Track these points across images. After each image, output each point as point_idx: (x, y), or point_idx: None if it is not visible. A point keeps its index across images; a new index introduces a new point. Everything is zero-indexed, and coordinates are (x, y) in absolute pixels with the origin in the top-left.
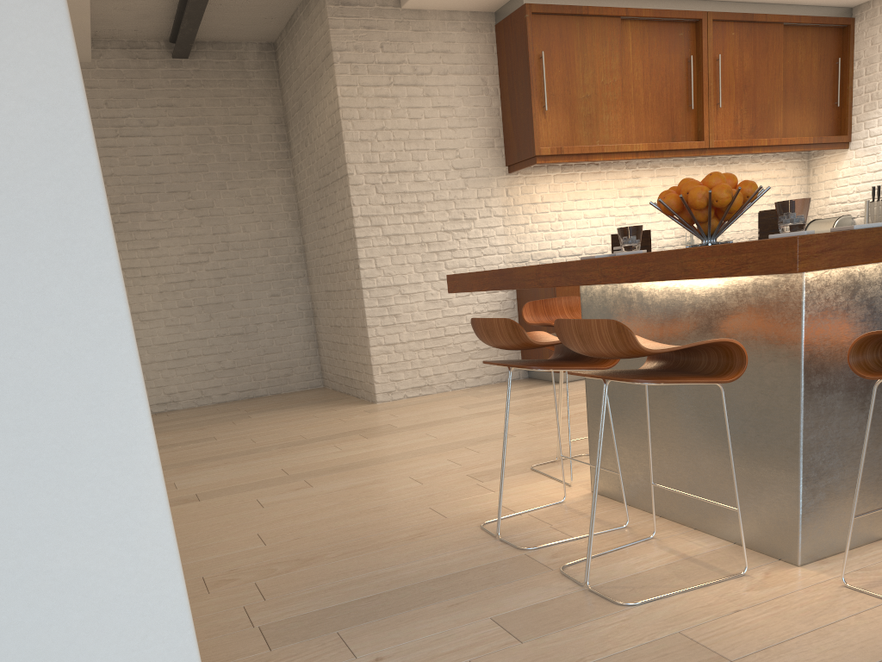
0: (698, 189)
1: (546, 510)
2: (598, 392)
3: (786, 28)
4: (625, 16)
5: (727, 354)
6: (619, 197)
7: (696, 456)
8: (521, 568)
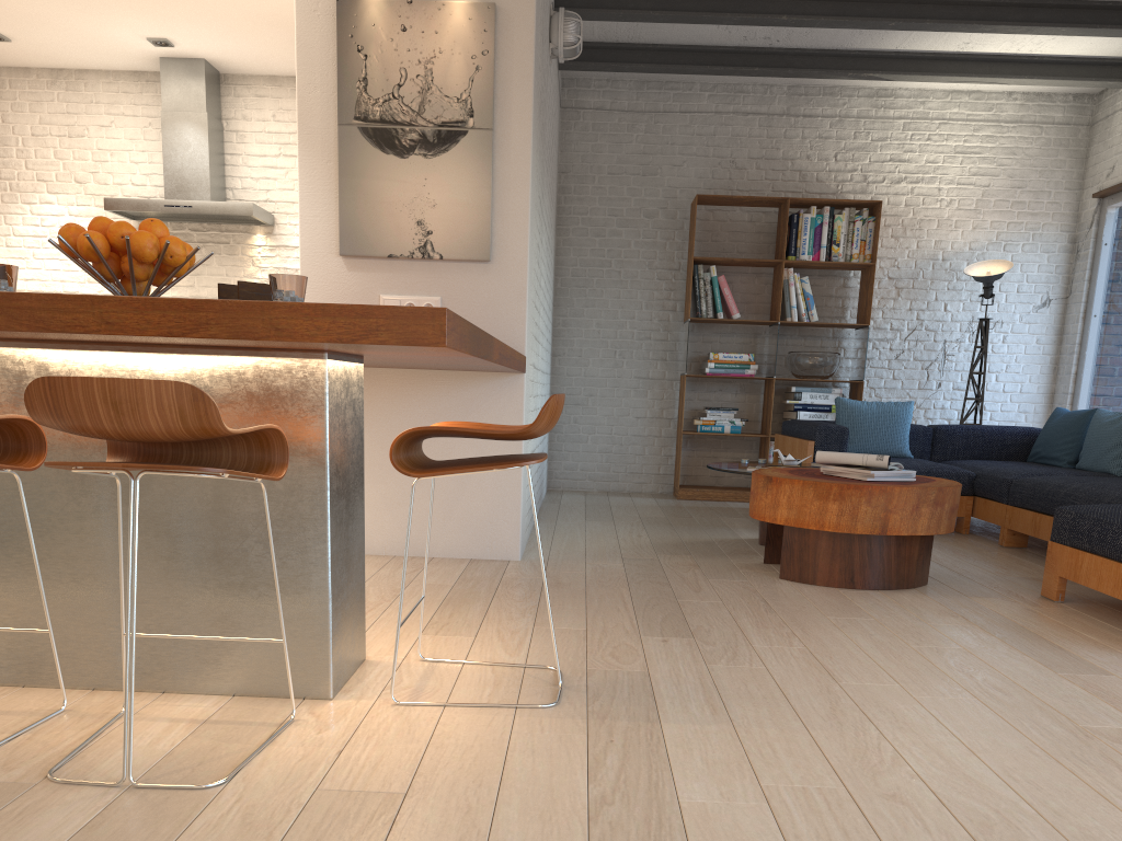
0: (148, 235)
1: None
2: None
3: None
4: None
5: (263, 447)
6: None
7: (164, 592)
8: None
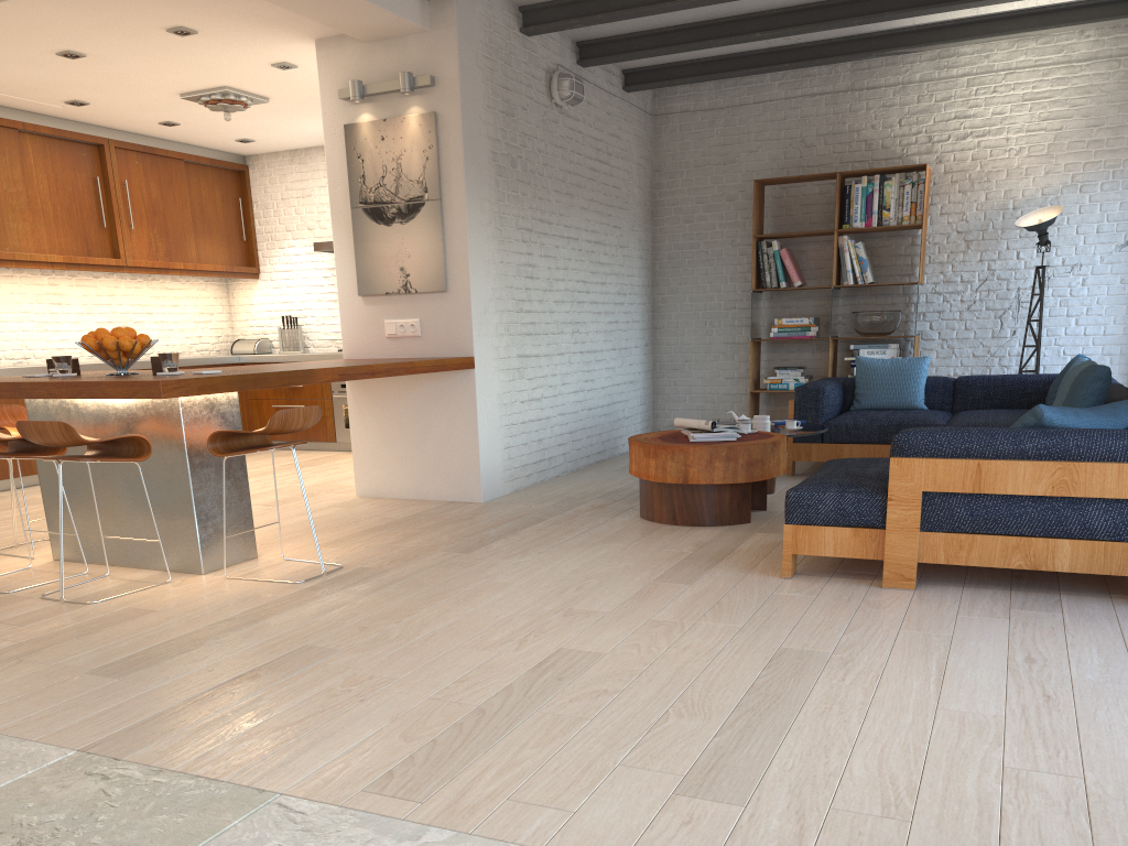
0: (110, 338)
1: (17, 573)
2: (50, 479)
3: (188, 164)
4: (23, 129)
5: (139, 444)
6: (38, 303)
7: (132, 516)
8: (9, 601)
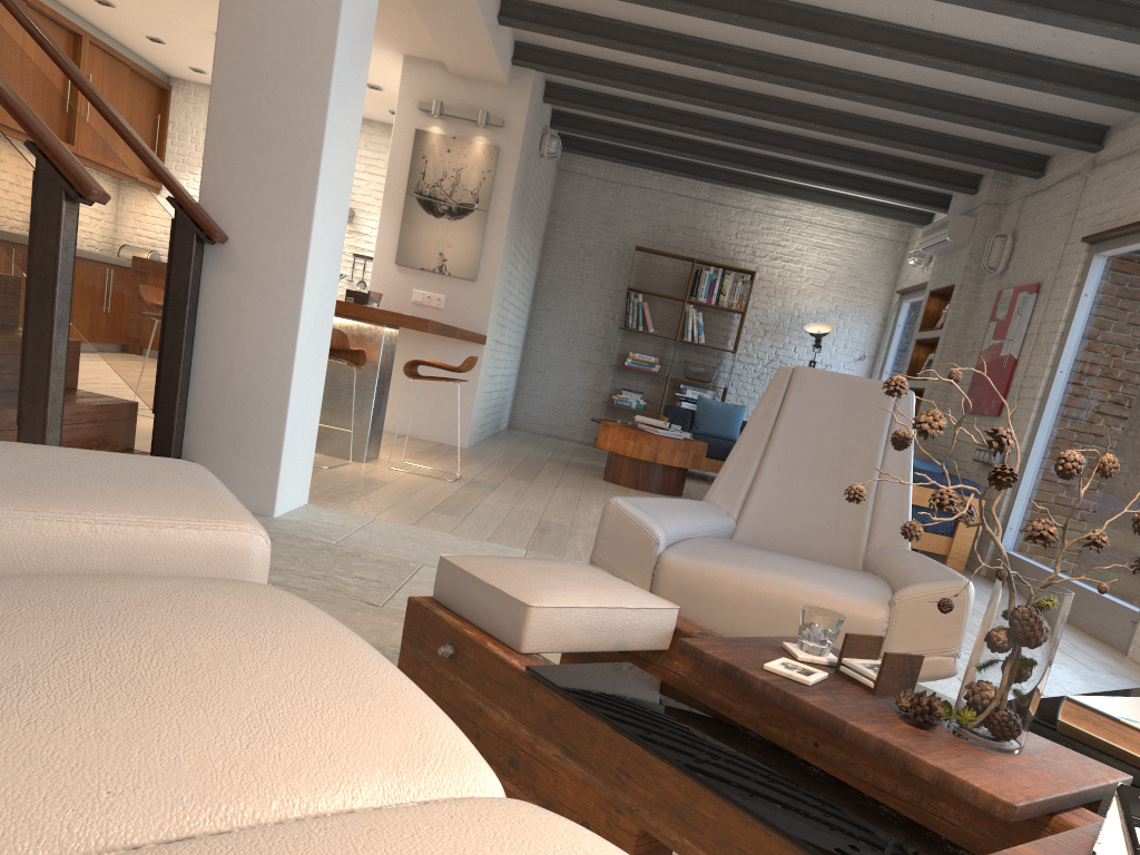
0: None
1: None
2: None
3: (130, 71)
4: (30, 4)
5: (357, 356)
6: None
7: None
8: None
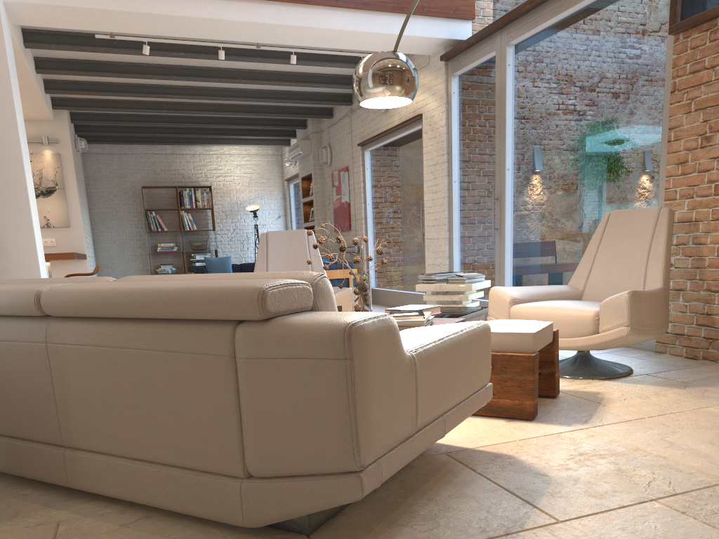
0: None
1: None
2: None
3: None
4: None
5: None
6: None
7: None
8: None
